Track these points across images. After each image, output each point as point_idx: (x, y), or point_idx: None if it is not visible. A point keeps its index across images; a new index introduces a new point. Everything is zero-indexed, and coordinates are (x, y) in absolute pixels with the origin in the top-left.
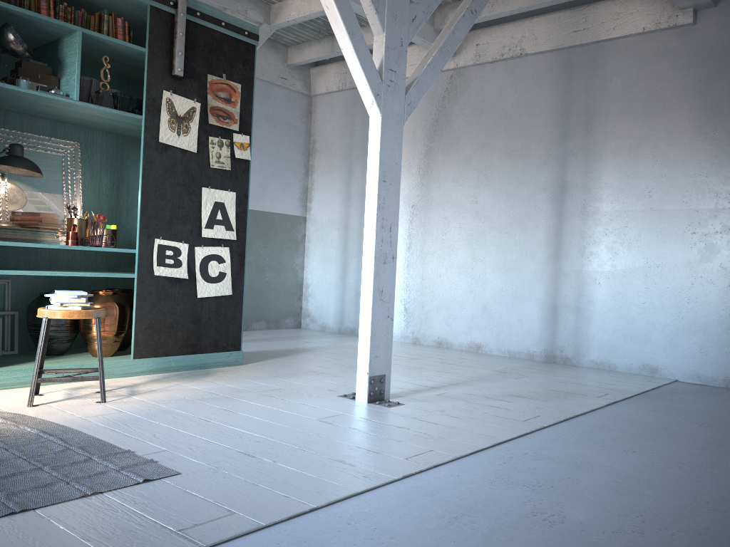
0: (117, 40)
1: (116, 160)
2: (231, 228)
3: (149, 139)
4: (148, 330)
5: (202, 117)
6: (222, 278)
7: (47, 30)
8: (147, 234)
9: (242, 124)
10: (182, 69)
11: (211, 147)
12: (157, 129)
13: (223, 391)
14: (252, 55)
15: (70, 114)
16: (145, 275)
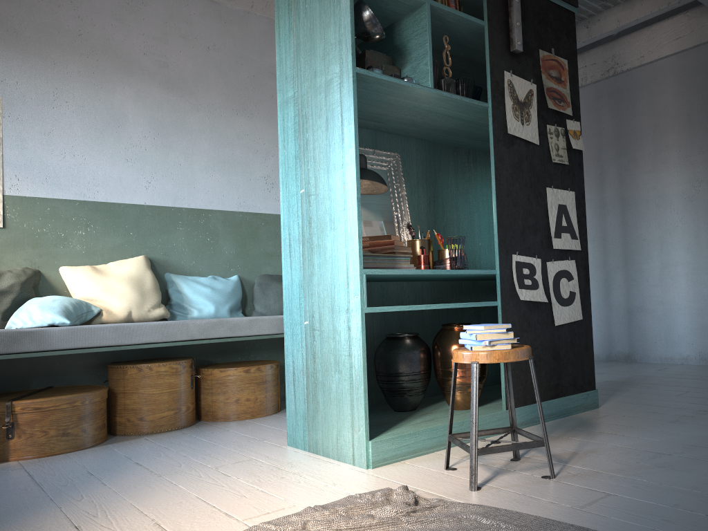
0: (460, 12)
1: (430, 172)
2: (575, 236)
3: (497, 131)
4: (516, 372)
5: (539, 102)
6: (572, 299)
7: (387, 12)
8: (505, 250)
9: (572, 109)
10: (520, 43)
11: (549, 138)
12: (502, 119)
13: (664, 449)
14: (572, 24)
15: (405, 114)
16: (507, 302)
